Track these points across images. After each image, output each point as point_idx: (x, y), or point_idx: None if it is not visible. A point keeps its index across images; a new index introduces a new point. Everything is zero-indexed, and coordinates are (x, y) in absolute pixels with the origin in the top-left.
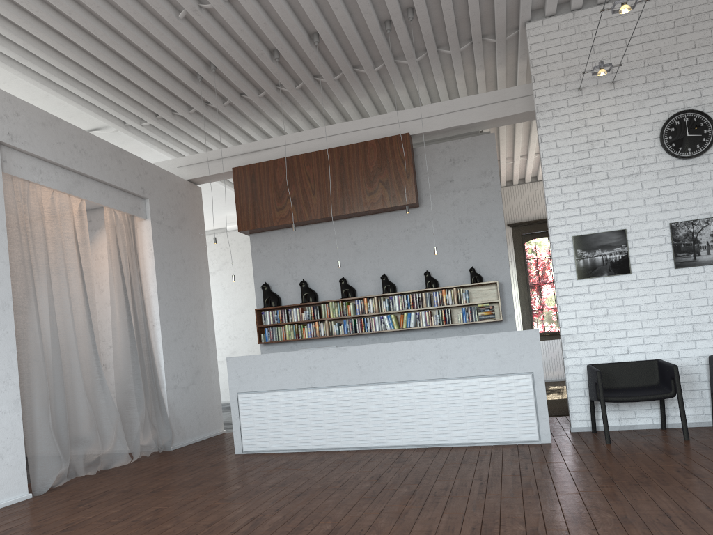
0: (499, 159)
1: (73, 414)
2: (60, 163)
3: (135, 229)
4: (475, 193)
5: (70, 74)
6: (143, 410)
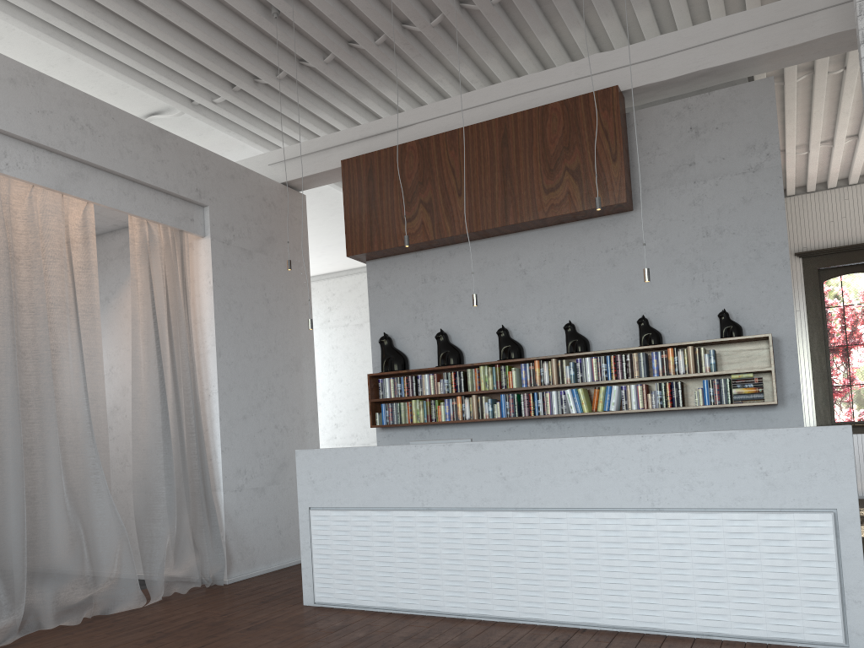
0: (784, 149)
1: (44, 530)
2: (42, 143)
3: (185, 251)
4: (735, 183)
5: (79, 14)
6: (172, 525)
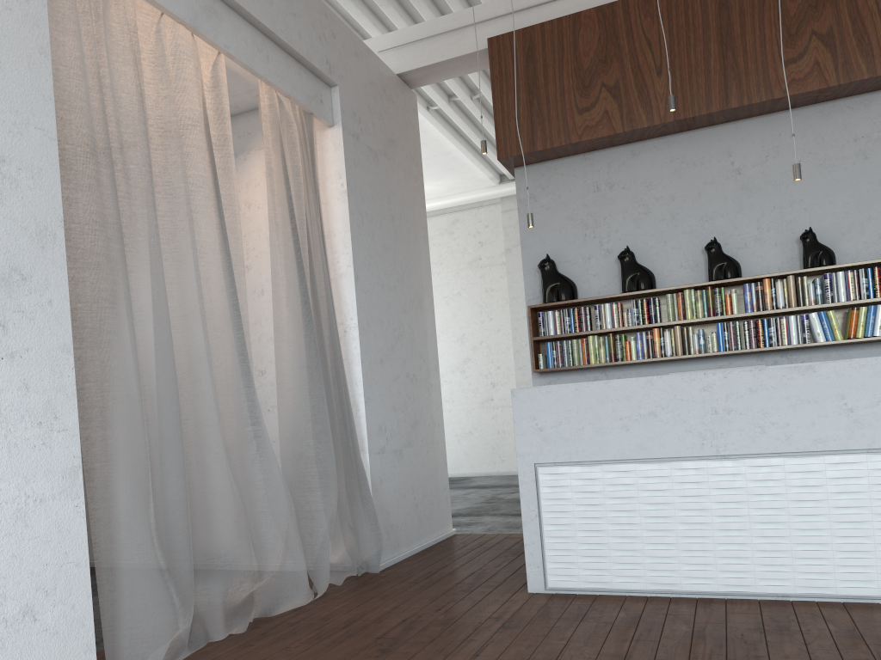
0: None
1: (201, 502)
2: None
3: (313, 142)
4: None
5: None
6: (334, 495)
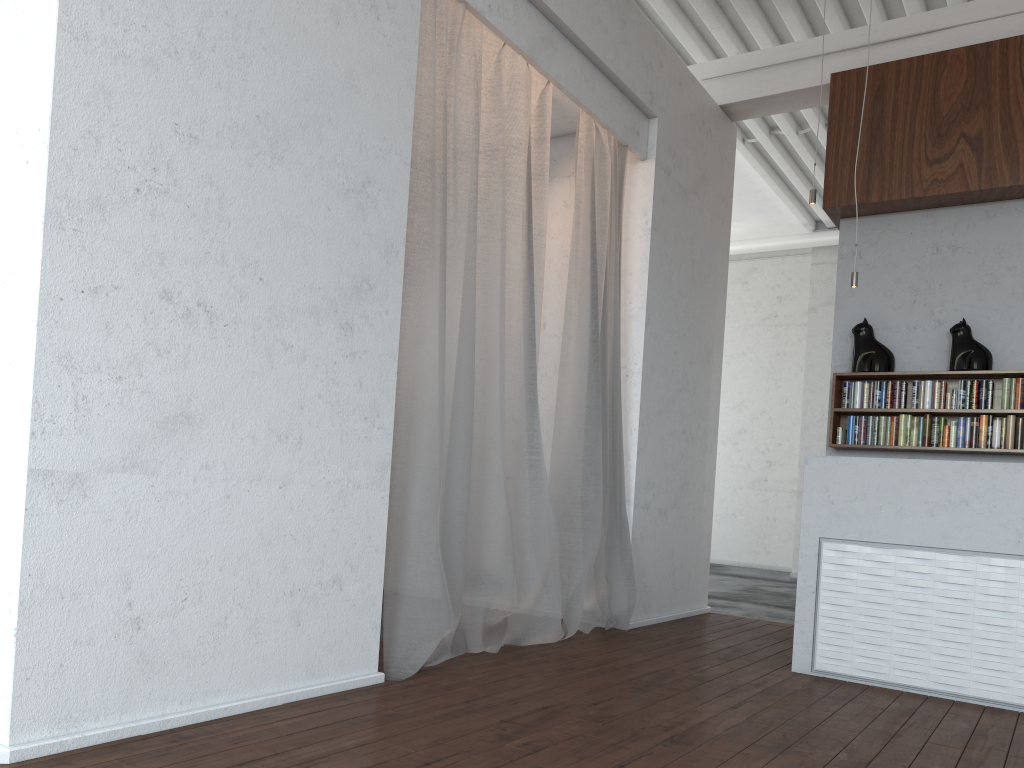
0: None
1: (475, 519)
2: None
3: (623, 176)
4: None
5: None
6: (597, 539)
